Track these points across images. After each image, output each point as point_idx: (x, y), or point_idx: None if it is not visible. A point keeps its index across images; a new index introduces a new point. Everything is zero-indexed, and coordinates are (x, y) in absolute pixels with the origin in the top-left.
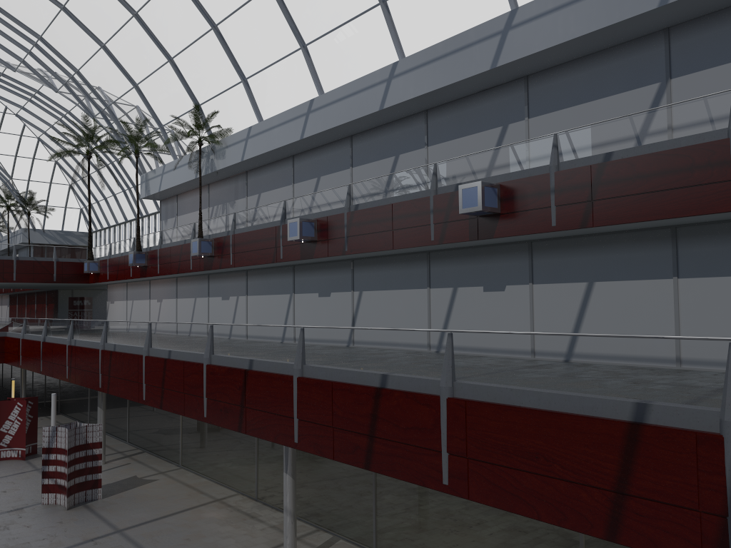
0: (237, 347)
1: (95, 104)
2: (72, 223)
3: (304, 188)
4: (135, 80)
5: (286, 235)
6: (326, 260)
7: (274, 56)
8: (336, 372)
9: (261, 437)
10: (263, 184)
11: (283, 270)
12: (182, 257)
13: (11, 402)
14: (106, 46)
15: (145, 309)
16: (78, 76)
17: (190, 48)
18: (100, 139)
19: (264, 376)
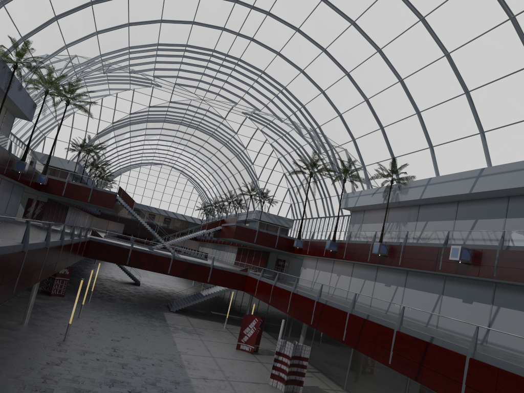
0: (421, 325)
1: (324, 146)
2: (284, 212)
3: (463, 224)
4: (354, 137)
5: (446, 254)
6: (474, 278)
7: (457, 135)
8: (502, 363)
9: (433, 388)
10: (430, 215)
11: (436, 277)
12: (363, 251)
13: (252, 316)
14: (342, 115)
15: (327, 278)
16: (319, 129)
17: (397, 123)
18: (319, 166)
19: (442, 350)
